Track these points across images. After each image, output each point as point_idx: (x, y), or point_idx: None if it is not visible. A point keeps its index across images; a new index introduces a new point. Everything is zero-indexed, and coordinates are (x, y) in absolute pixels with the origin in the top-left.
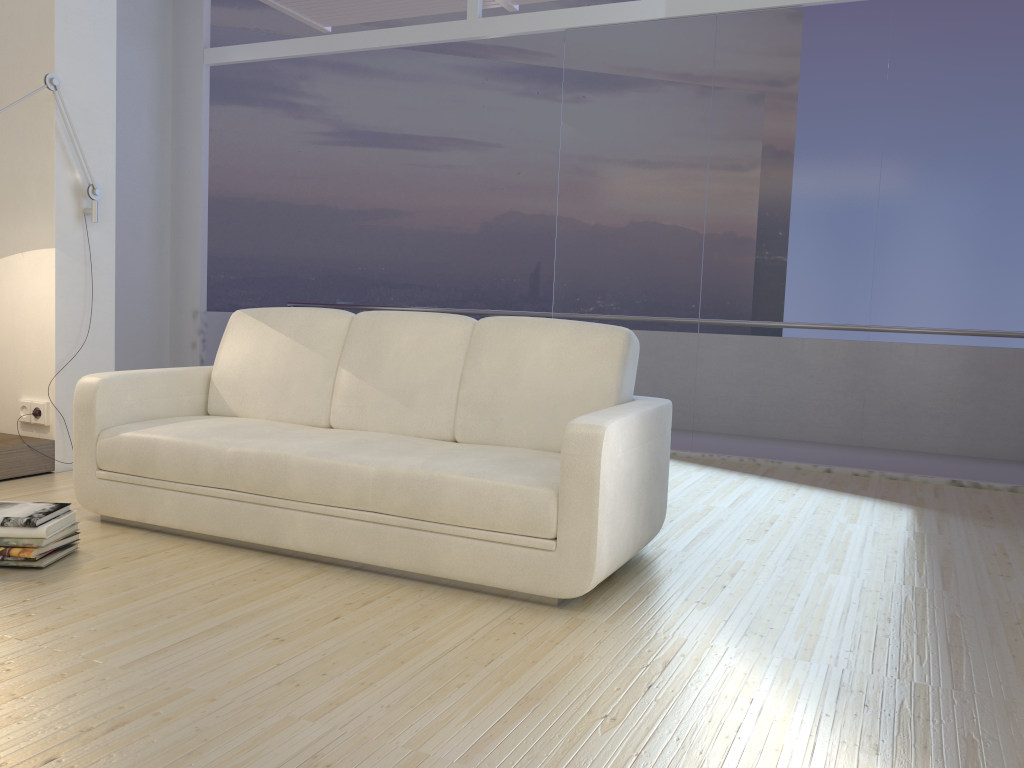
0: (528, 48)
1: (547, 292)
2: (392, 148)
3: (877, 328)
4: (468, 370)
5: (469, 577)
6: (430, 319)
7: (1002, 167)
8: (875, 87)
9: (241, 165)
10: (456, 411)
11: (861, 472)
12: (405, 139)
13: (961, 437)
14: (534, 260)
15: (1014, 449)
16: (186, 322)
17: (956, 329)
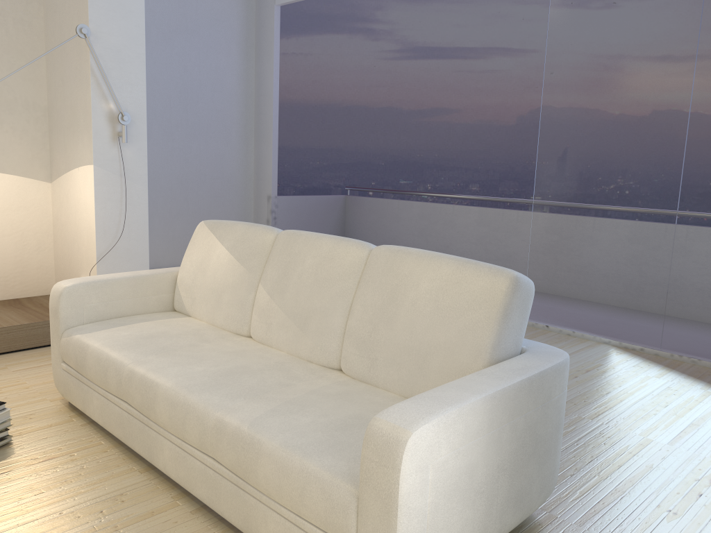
0: None
1: None
2: (446, 59)
3: None
4: (355, 301)
5: None
6: (331, 243)
7: None
8: None
9: (332, 79)
10: (344, 340)
11: None
12: (456, 51)
13: None
14: None
15: None
16: (263, 204)
17: None
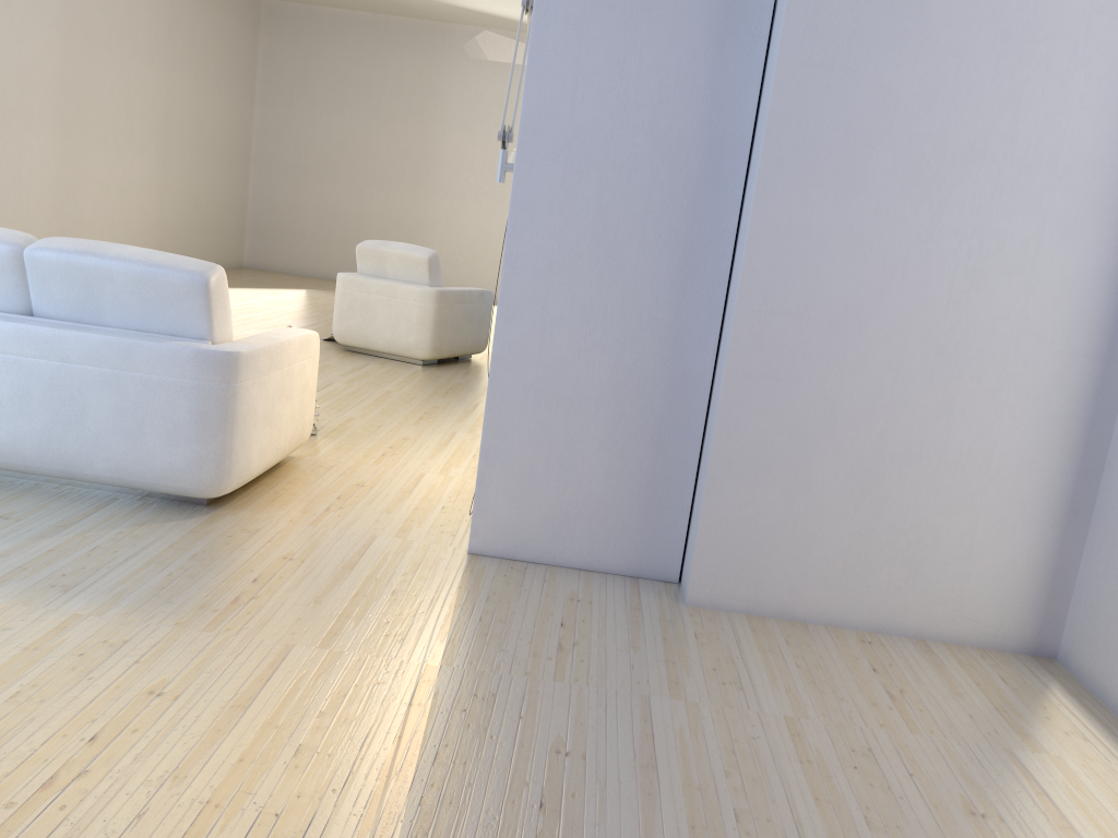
0: None
1: None
2: None
3: None
4: None
5: None
6: None
7: None
8: None
9: None
10: None
11: None
12: None
13: None
14: None
15: None
16: None
17: None
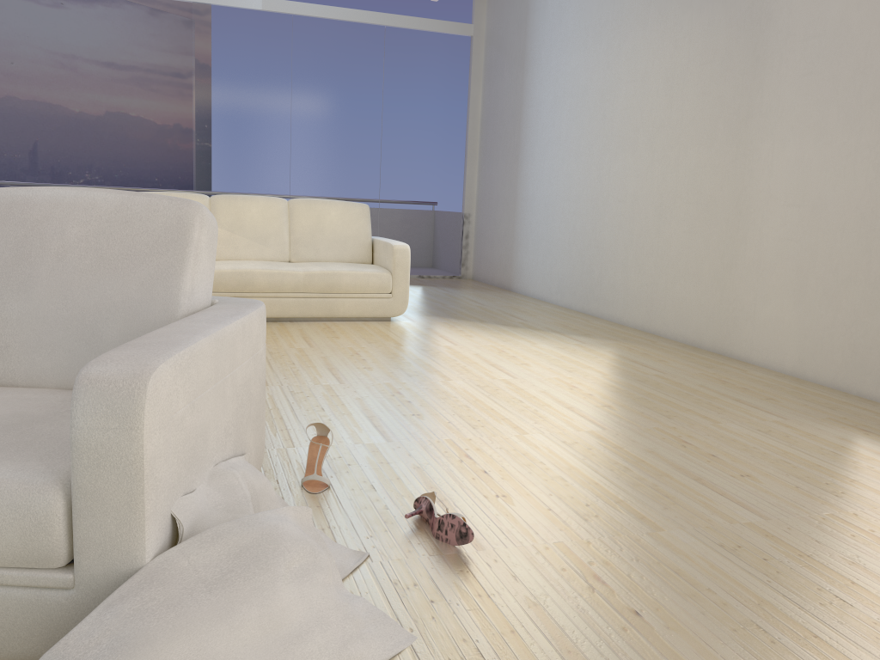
0: None
1: (45, 167)
2: None
3: (383, 200)
4: (294, 226)
5: (353, 315)
6: (265, 199)
7: (435, 122)
8: (378, 73)
9: None
10: (289, 247)
11: None
12: None
13: (422, 254)
14: (32, 139)
15: (443, 258)
16: None
17: (418, 201)
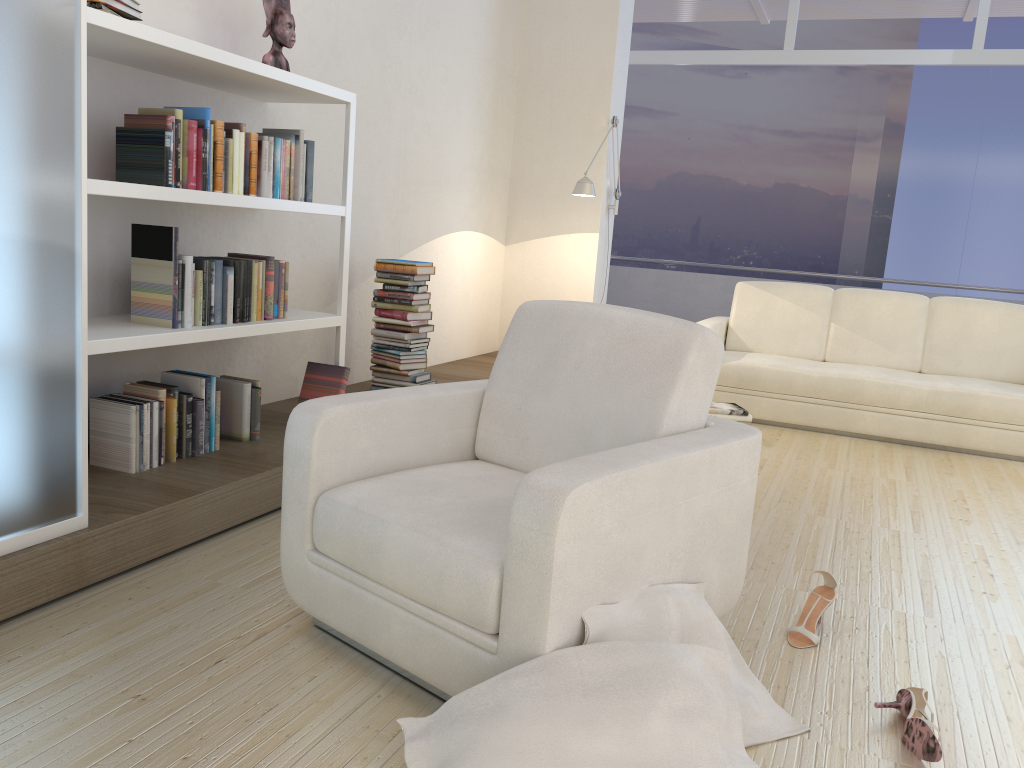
0: (698, 27)
1: (704, 242)
2: None
3: None
4: (932, 329)
5: (989, 449)
6: (899, 296)
7: None
8: None
9: None
10: (922, 354)
11: None
12: None
13: None
14: (696, 214)
15: None
16: None
17: None
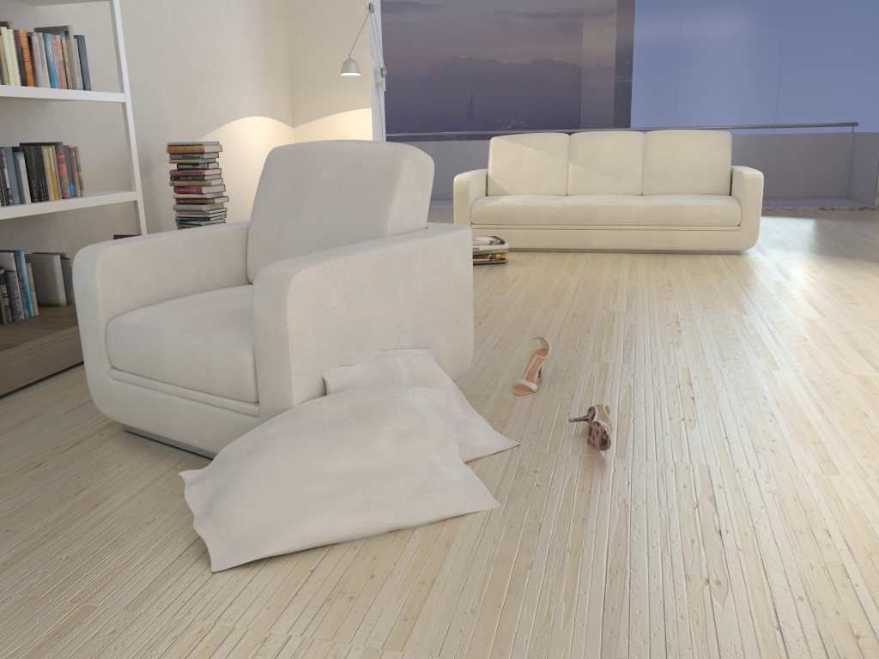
0: None
1: (479, 116)
2: None
3: (779, 126)
4: (647, 159)
5: (695, 248)
6: (620, 134)
7: (850, 30)
8: None
9: None
10: (642, 180)
11: (770, 208)
12: None
13: (824, 183)
14: (469, 93)
15: (852, 187)
16: None
17: (823, 123)
